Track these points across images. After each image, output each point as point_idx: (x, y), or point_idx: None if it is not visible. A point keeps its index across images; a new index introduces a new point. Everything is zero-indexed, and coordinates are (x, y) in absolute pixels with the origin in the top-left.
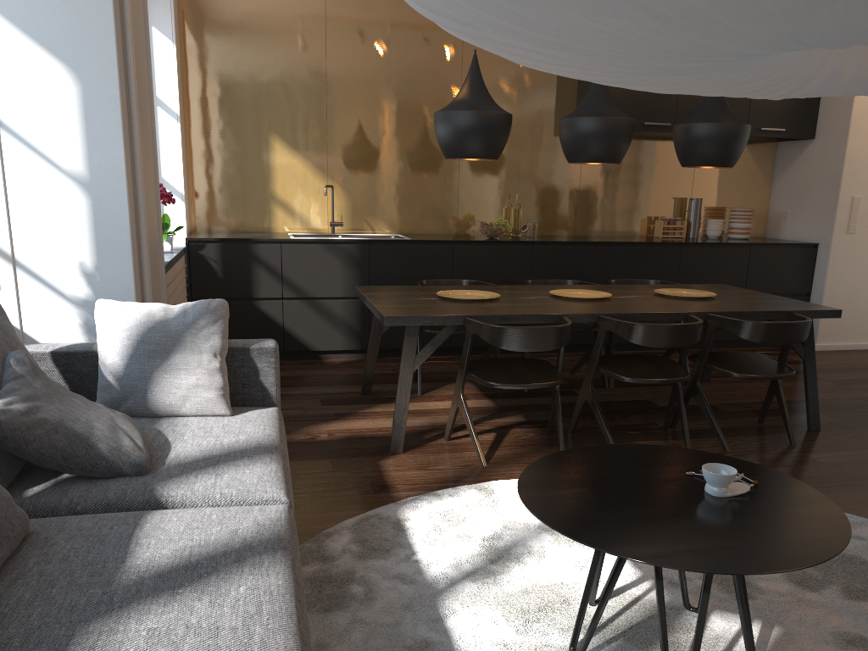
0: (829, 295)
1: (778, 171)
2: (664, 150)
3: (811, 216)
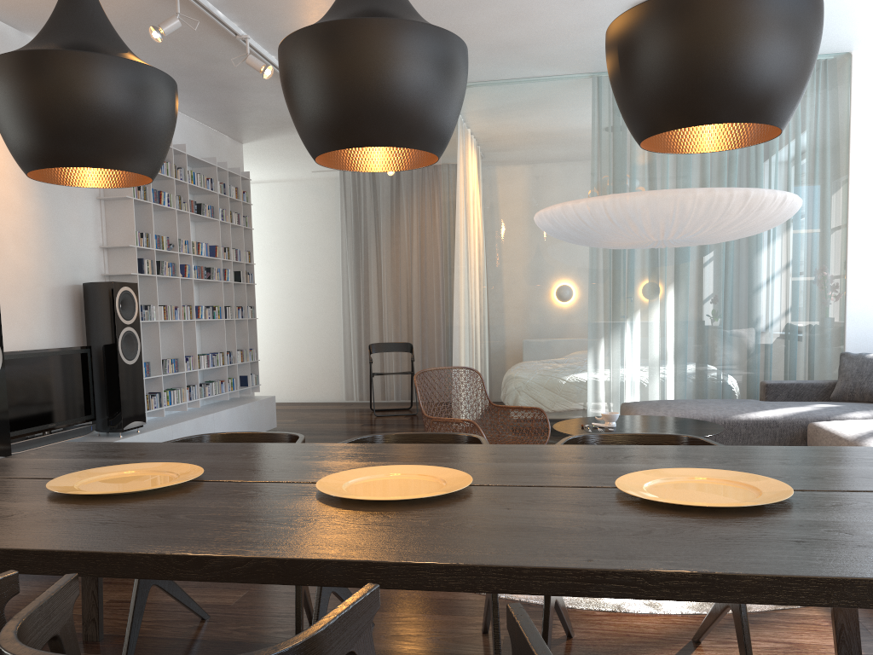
0: None
1: None
2: None
3: None
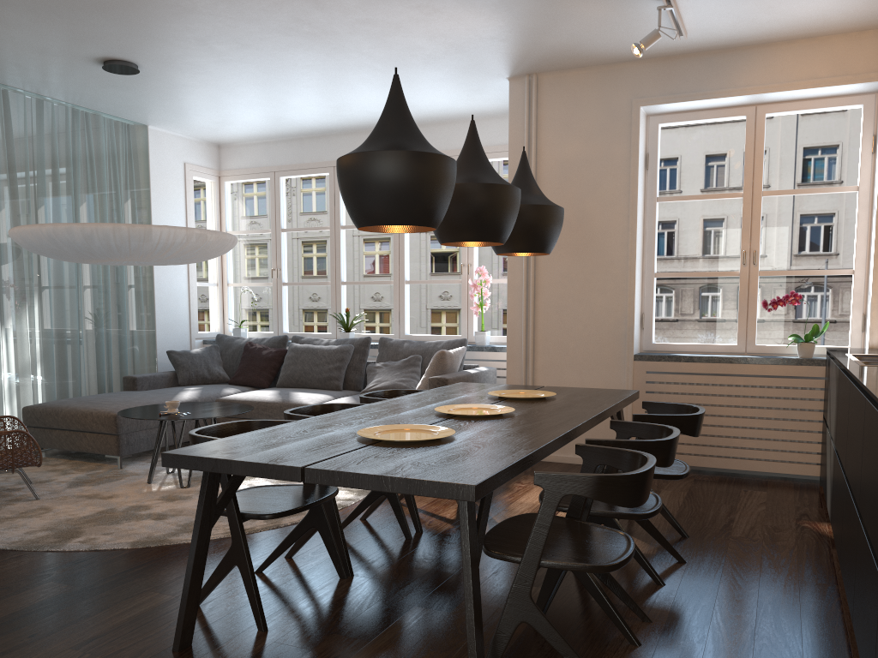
0: None
1: None
2: None
3: None
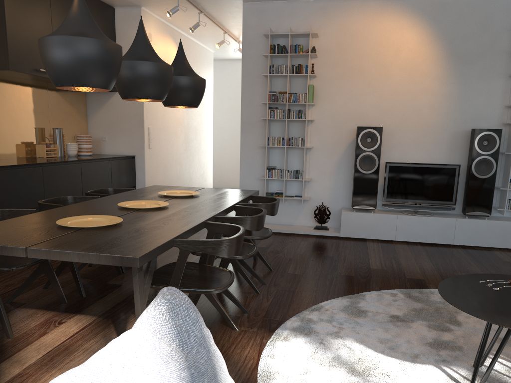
0: (147, 185)
1: (91, 111)
2: (30, 91)
3: (126, 139)
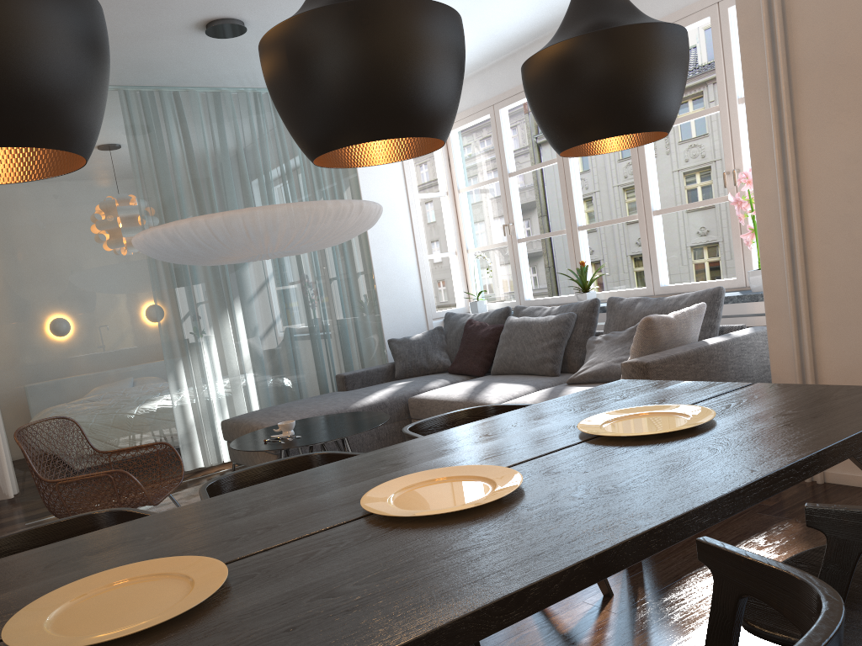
0: None
1: None
2: None
3: None
